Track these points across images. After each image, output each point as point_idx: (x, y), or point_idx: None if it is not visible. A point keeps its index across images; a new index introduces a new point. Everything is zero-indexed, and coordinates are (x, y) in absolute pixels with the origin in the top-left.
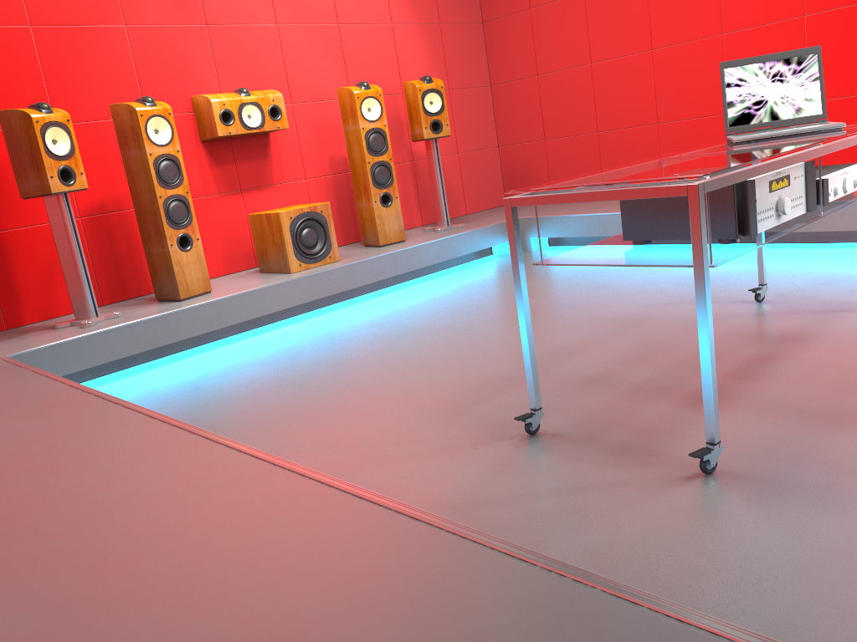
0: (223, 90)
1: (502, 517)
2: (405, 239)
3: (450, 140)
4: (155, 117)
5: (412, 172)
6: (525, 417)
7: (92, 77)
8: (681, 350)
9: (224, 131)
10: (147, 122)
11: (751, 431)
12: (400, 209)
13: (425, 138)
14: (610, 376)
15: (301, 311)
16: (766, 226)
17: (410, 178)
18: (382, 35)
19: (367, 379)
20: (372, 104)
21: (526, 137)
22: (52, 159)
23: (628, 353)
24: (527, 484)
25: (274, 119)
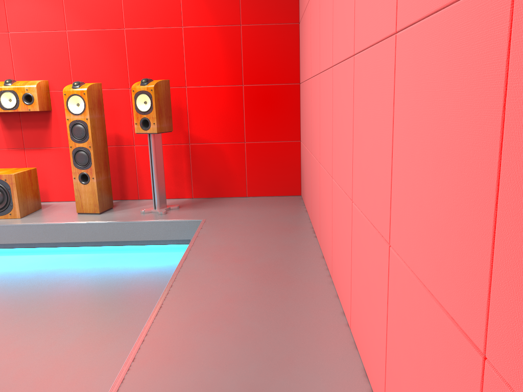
0: (17, 78)
1: None
2: (99, 212)
3: (237, 129)
4: None
5: (187, 153)
6: None
7: None
8: None
9: None
10: None
11: None
12: (96, 188)
13: (135, 132)
14: None
15: None
16: None
17: (184, 157)
18: (169, 37)
19: None
20: (79, 101)
21: (303, 139)
22: None
23: None
24: None
25: (27, 104)
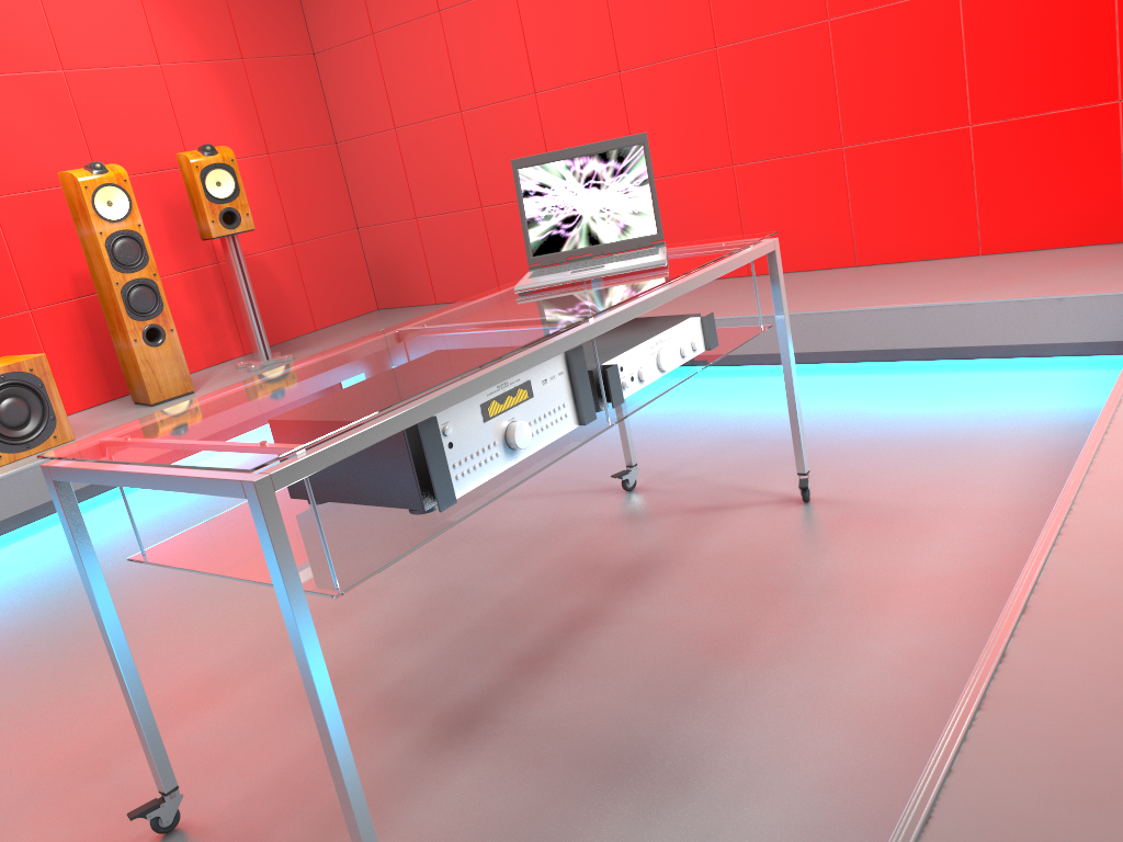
0: None
1: None
2: (194, 389)
3: (278, 226)
4: None
5: (218, 280)
6: (144, 811)
7: None
8: (482, 604)
9: None
10: None
11: (488, 808)
12: (180, 346)
13: (214, 236)
14: (357, 671)
15: (12, 526)
16: (483, 475)
17: (216, 288)
18: (144, 82)
19: (8, 692)
20: (113, 195)
21: (392, 215)
22: None
23: (409, 612)
24: None
25: None
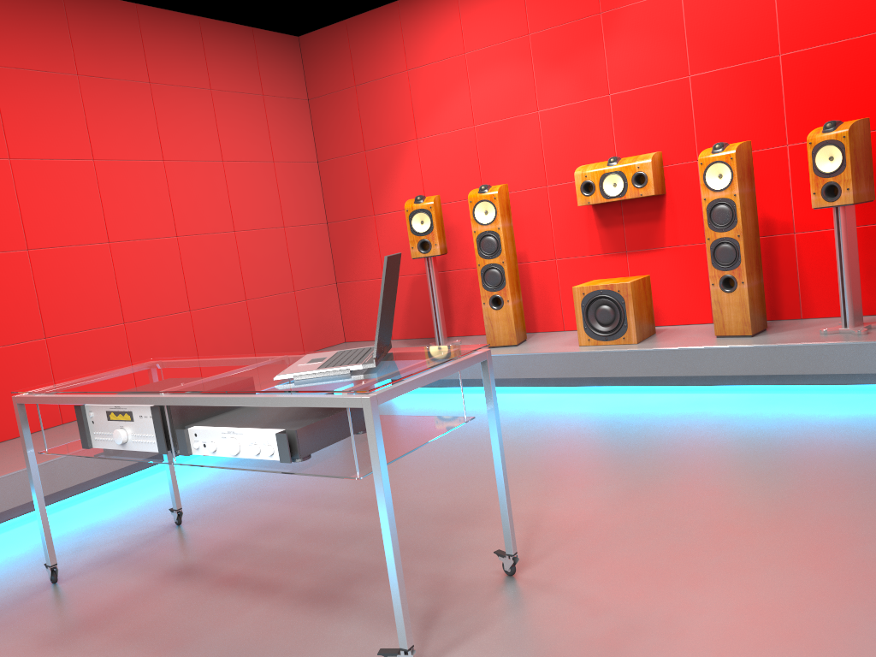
0: (618, 155)
1: (69, 537)
2: (750, 334)
3: None
4: (482, 202)
5: None
6: (171, 510)
7: (510, 158)
8: (329, 550)
9: (583, 201)
10: (475, 206)
11: (102, 592)
12: (746, 297)
13: (812, 207)
14: (279, 531)
15: (589, 383)
16: (107, 445)
17: None
18: (859, 52)
19: None
20: (722, 170)
21: None
22: (414, 235)
23: (341, 529)
24: (102, 536)
25: (637, 187)
